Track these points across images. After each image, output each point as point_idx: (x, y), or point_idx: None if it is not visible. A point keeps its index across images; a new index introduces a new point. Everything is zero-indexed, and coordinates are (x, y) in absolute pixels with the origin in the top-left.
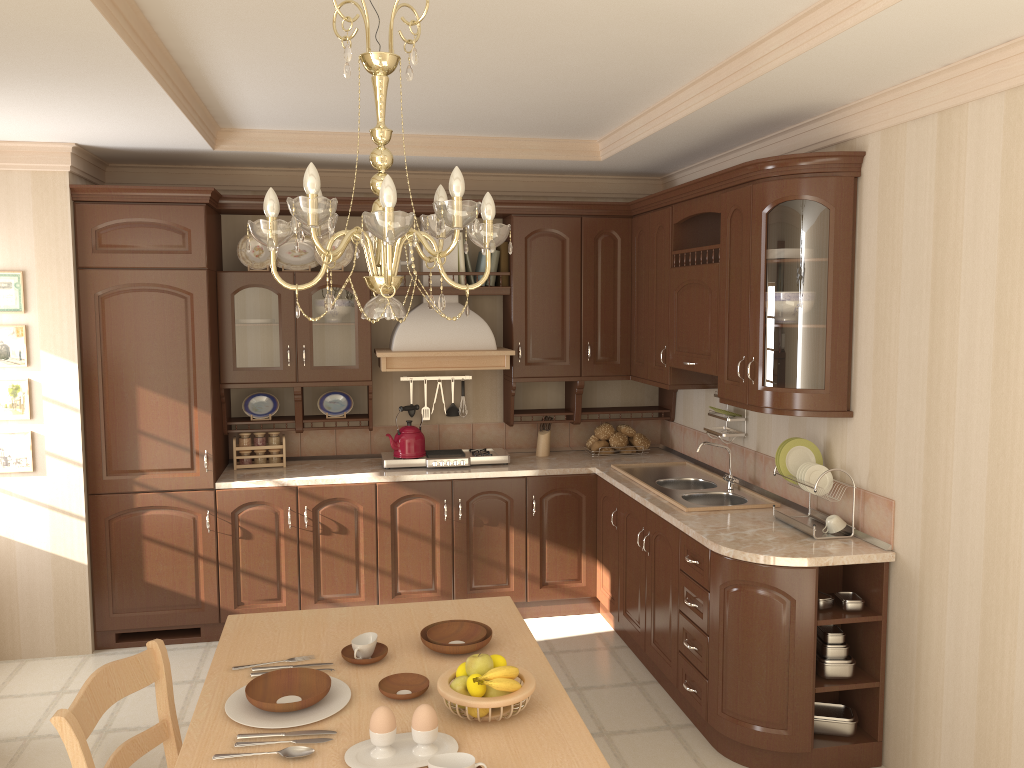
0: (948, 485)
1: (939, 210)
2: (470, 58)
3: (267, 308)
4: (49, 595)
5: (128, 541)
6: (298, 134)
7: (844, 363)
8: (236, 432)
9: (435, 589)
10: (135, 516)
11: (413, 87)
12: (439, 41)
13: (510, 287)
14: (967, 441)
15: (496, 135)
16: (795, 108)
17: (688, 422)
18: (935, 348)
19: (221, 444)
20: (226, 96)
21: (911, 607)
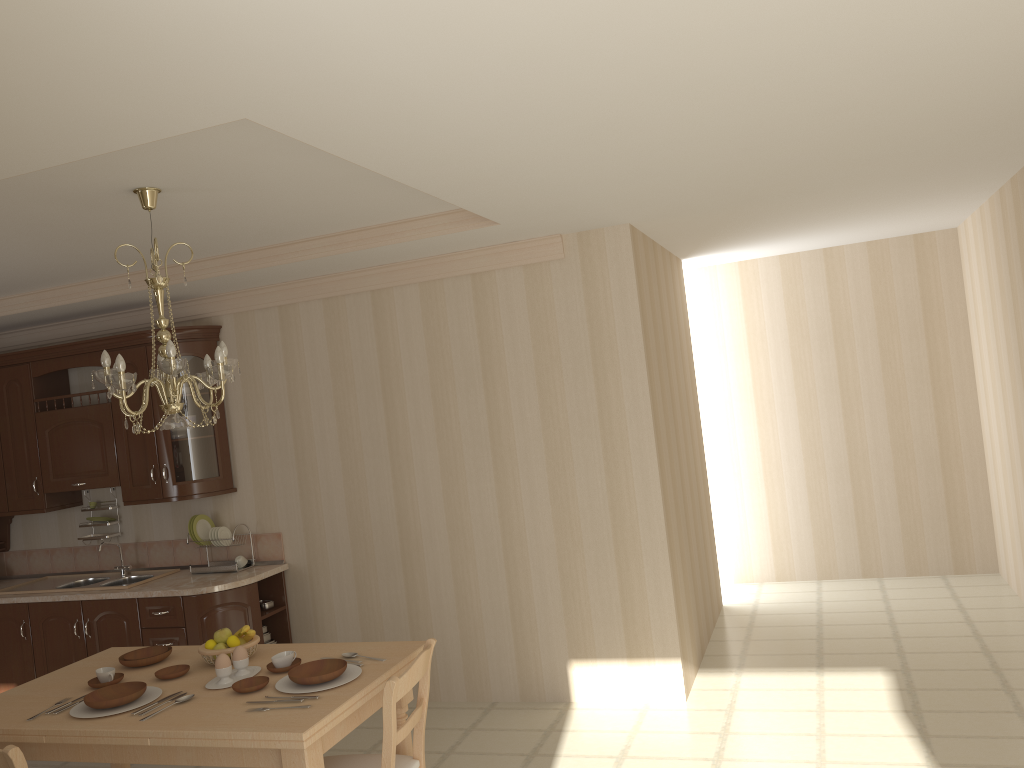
0: (320, 510)
1: (288, 359)
2: None
3: None
4: None
5: None
6: None
7: (228, 457)
8: None
9: None
10: None
11: None
12: None
13: None
14: (329, 482)
15: None
16: (173, 297)
17: (34, 545)
18: (298, 436)
19: None
20: None
21: (305, 591)
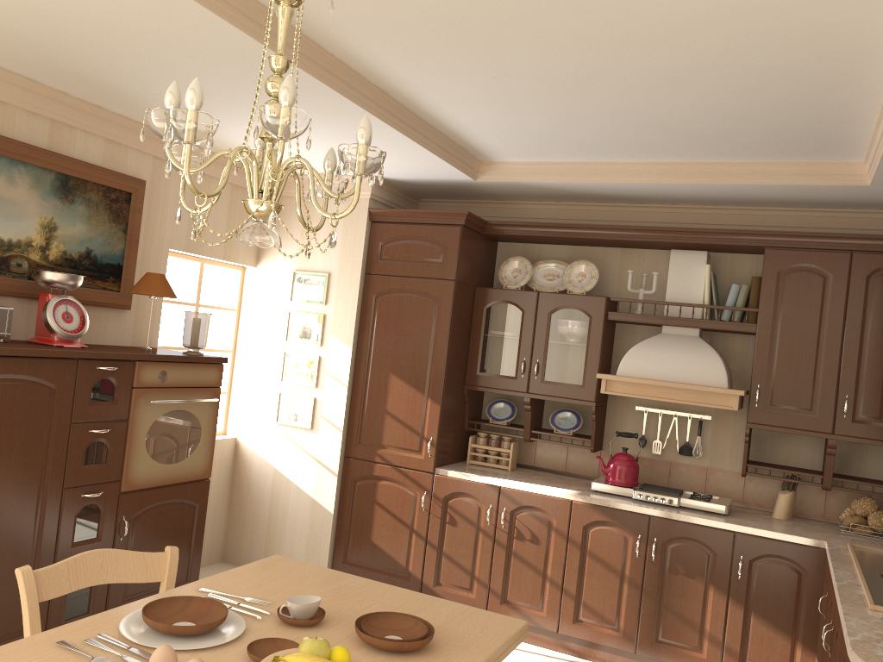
0: None
1: None
2: (602, 49)
3: (511, 322)
4: (305, 531)
5: (364, 502)
6: (544, 165)
7: None
8: (474, 430)
9: (618, 628)
10: (372, 482)
11: (588, 96)
12: (550, 29)
13: (755, 324)
14: None
15: (736, 159)
16: None
17: None
18: None
19: (457, 438)
20: (448, 123)
21: None
